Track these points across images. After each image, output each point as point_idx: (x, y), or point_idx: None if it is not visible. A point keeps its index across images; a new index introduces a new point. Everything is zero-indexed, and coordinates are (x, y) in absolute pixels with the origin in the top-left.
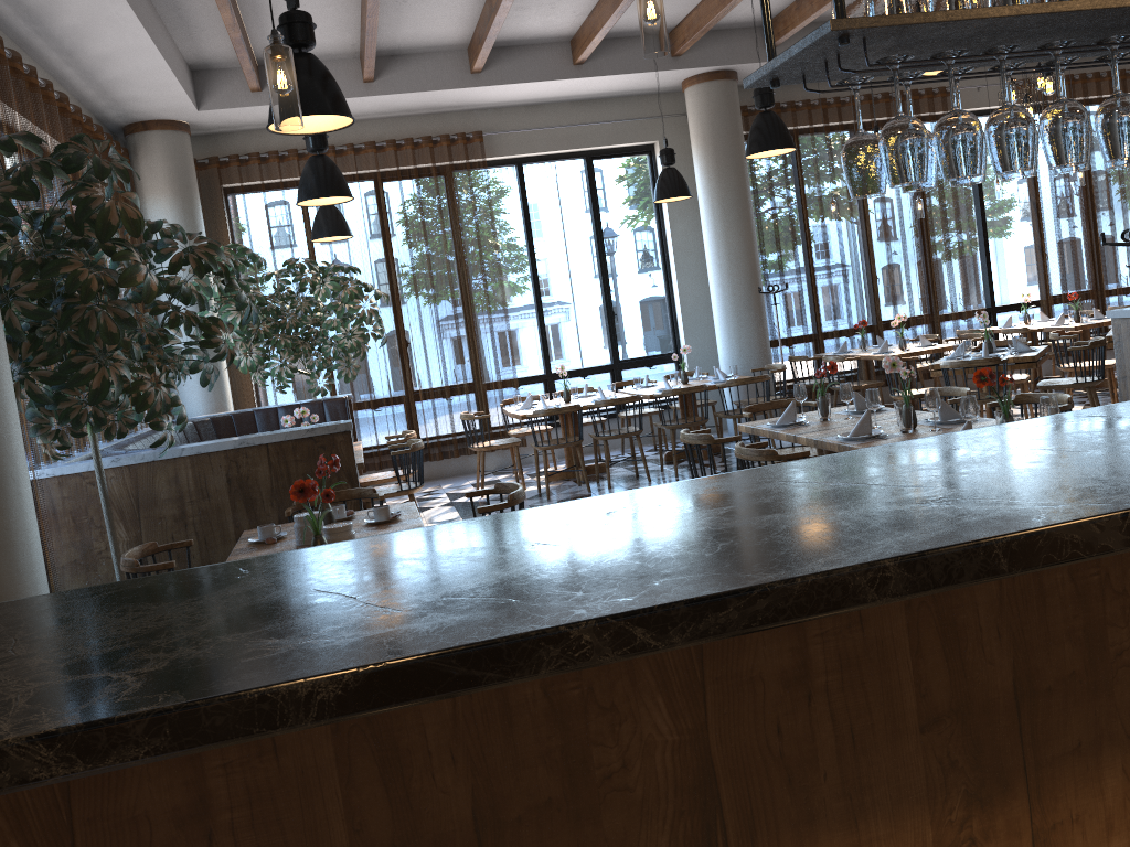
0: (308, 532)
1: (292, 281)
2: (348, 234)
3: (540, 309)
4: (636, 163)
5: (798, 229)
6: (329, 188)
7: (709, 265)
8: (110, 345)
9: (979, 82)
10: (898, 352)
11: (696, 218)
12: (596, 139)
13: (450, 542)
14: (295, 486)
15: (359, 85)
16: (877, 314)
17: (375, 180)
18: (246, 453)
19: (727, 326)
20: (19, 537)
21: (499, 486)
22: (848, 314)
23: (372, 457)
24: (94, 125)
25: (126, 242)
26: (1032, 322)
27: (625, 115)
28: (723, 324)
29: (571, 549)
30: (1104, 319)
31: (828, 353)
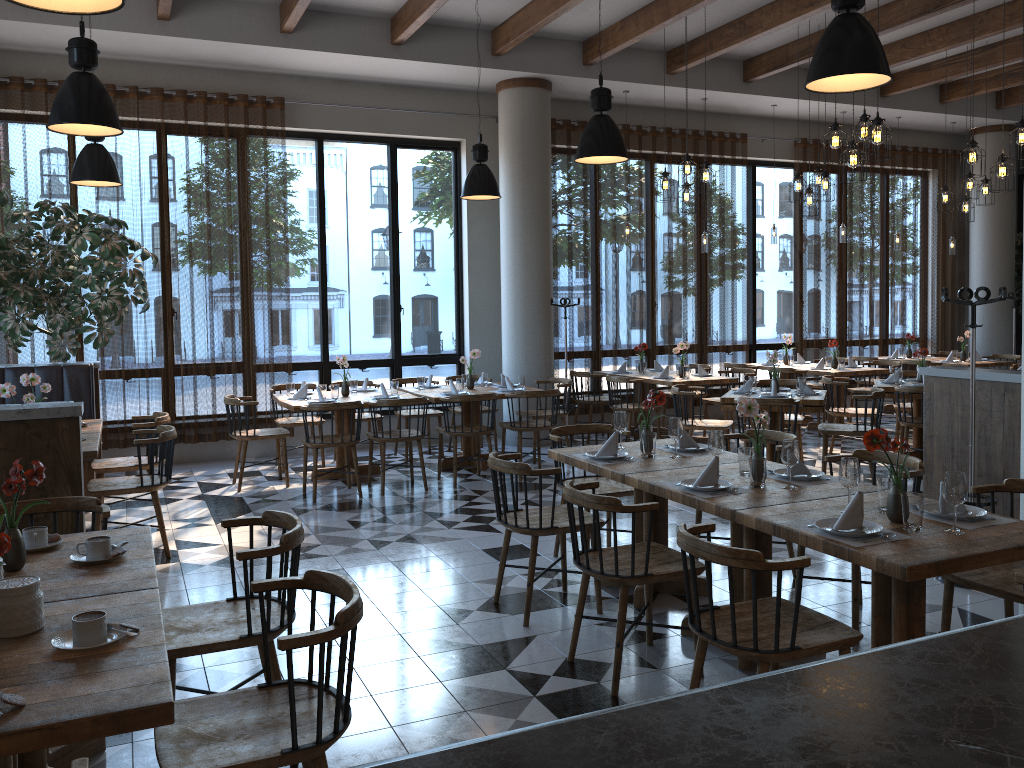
0: None
1: (44, 226)
2: (116, 180)
3: (324, 293)
4: (440, 158)
5: (590, 247)
6: (92, 113)
7: (503, 270)
8: None
9: (764, 134)
10: (679, 379)
11: (494, 222)
12: (403, 127)
13: None
14: None
15: (151, 21)
16: (654, 339)
17: (158, 130)
18: None
19: (515, 334)
20: None
21: (268, 516)
22: (627, 336)
23: (117, 432)
24: None
25: None
26: (792, 363)
27: (435, 107)
28: (511, 332)
29: None
30: (857, 368)
31: (606, 371)
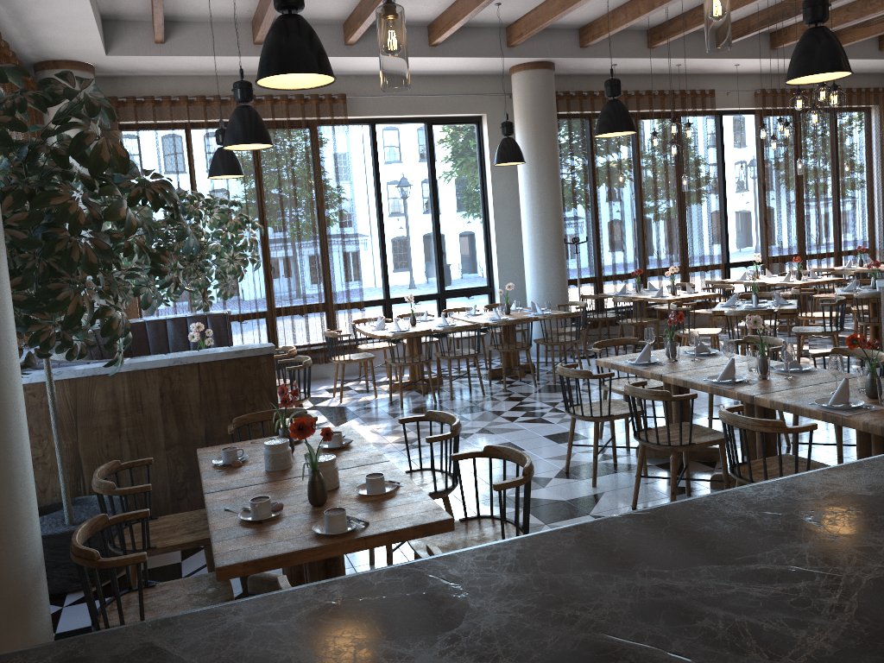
0: (279, 459)
1: None
2: (241, 174)
3: (383, 245)
4: (466, 130)
5: (590, 193)
6: (255, 135)
7: (523, 217)
8: (83, 273)
9: (728, 88)
10: (672, 296)
11: (512, 179)
12: (437, 108)
13: (667, 552)
14: (295, 424)
15: (249, 46)
16: (646, 264)
17: None
18: (179, 371)
19: (536, 268)
20: (18, 469)
21: (429, 414)
22: (624, 263)
23: None
24: (16, 60)
25: (107, 177)
26: (762, 277)
27: (461, 90)
28: (533, 266)
29: (859, 583)
30: (818, 278)
31: (609, 293)
